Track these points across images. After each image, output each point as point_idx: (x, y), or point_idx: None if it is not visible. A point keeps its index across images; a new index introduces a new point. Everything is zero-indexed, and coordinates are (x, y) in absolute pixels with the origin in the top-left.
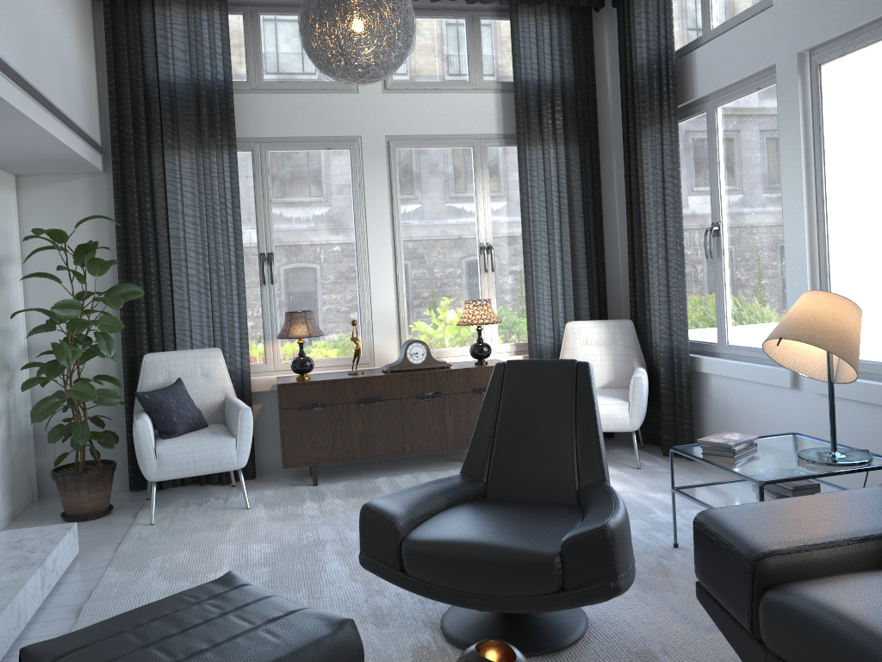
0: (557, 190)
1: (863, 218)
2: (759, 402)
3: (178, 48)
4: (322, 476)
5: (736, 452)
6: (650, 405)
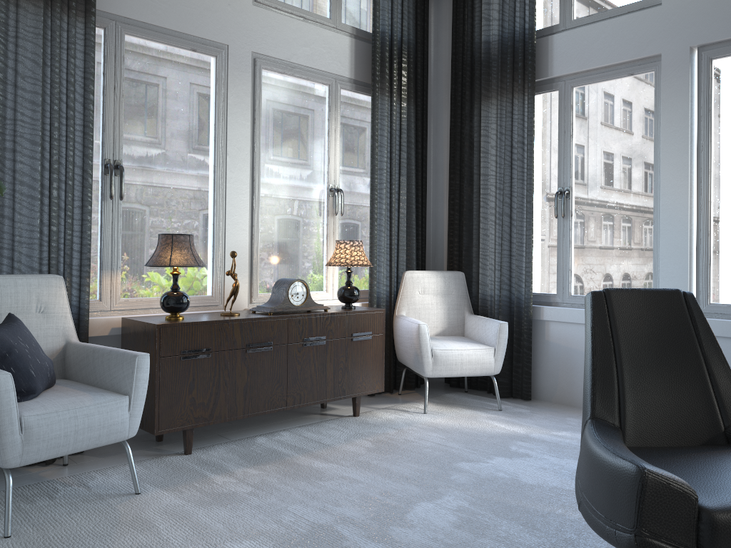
0: (398, 143)
1: None
2: None
3: None
4: (176, 442)
5: None
6: None
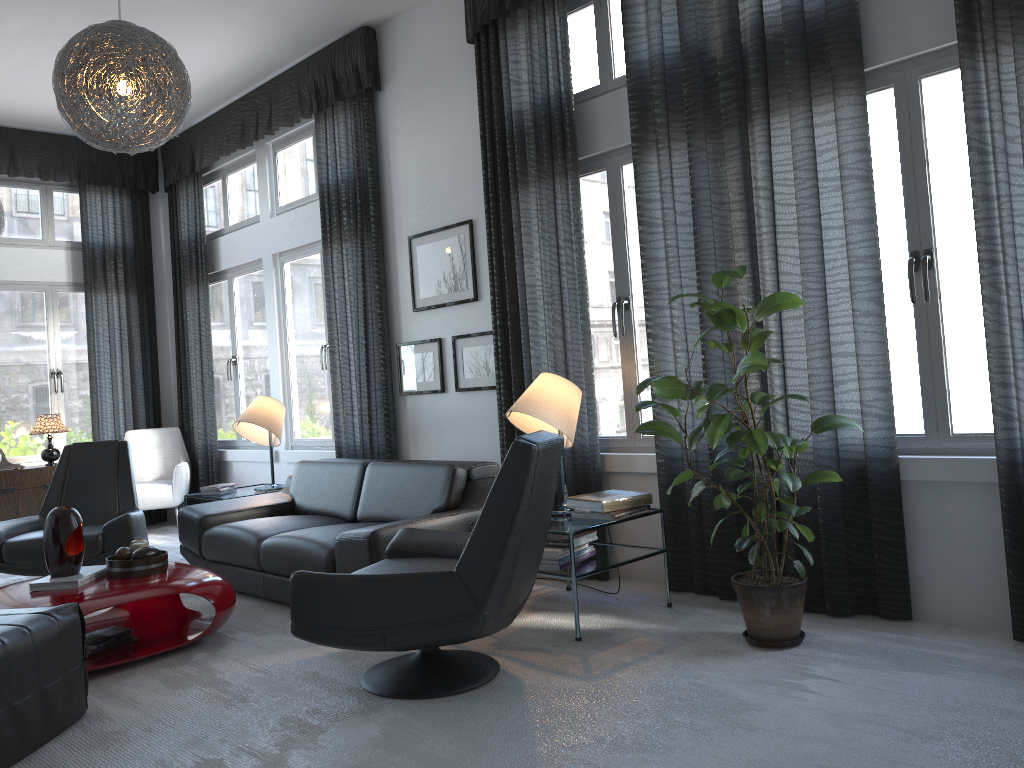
0: (119, 328)
1: (306, 355)
2: (260, 475)
3: None
4: None
5: (221, 491)
6: (194, 491)
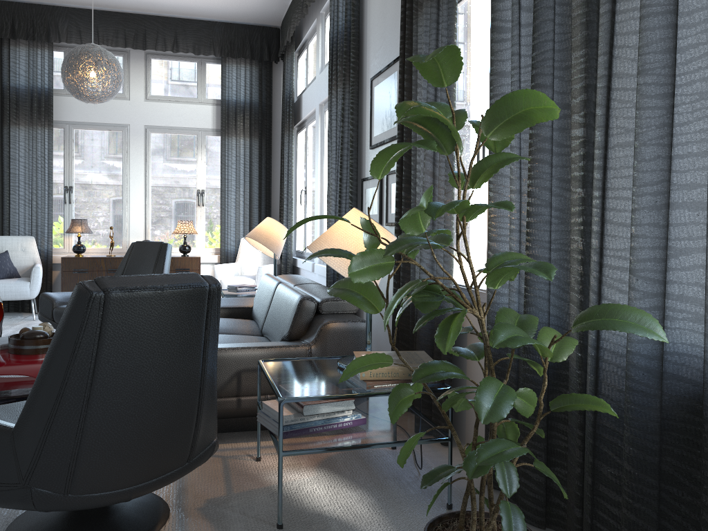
0: (244, 163)
1: None
2: None
3: (22, 69)
4: None
5: (238, 290)
6: None
